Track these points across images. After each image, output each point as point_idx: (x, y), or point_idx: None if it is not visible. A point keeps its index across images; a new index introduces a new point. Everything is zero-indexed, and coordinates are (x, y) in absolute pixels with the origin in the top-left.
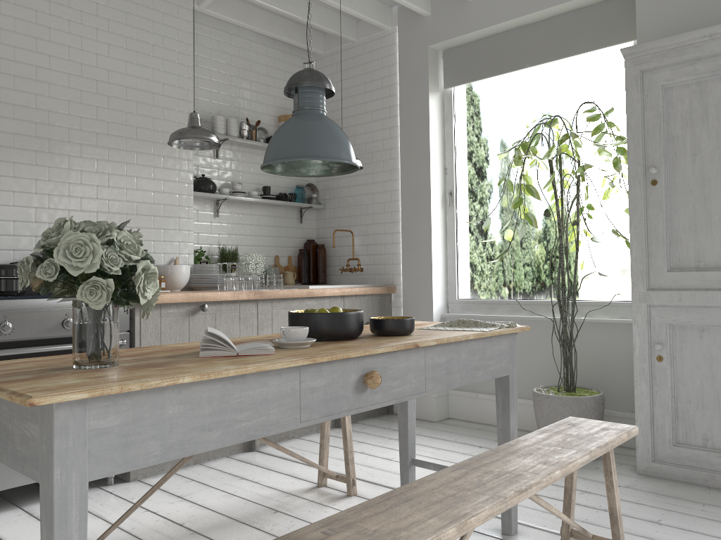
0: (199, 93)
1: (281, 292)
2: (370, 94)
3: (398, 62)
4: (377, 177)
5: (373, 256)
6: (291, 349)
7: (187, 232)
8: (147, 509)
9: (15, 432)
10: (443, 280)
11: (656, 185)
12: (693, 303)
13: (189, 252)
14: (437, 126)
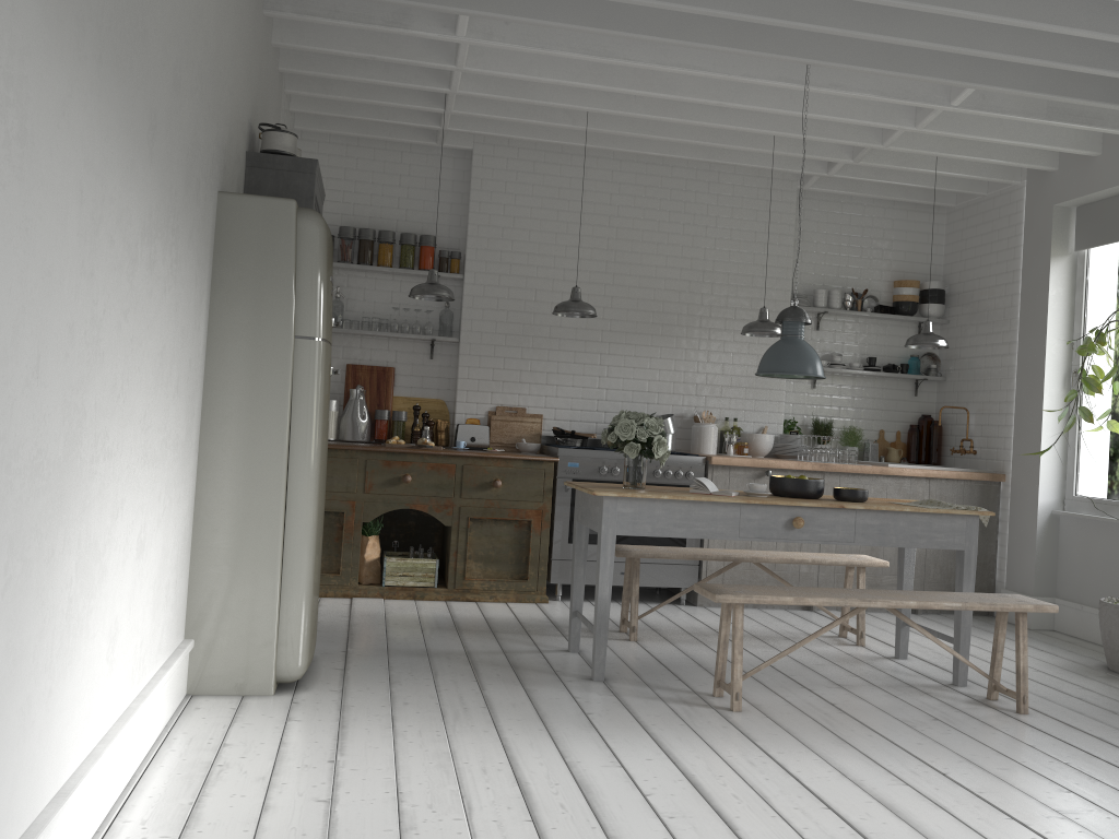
0: (802, 268)
1: (850, 466)
2: (995, 255)
3: (1023, 221)
4: (995, 350)
5: (986, 438)
6: (750, 496)
7: (778, 403)
8: (698, 619)
9: (592, 511)
10: (1059, 472)
11: None
12: None
13: (778, 421)
14: (1062, 294)
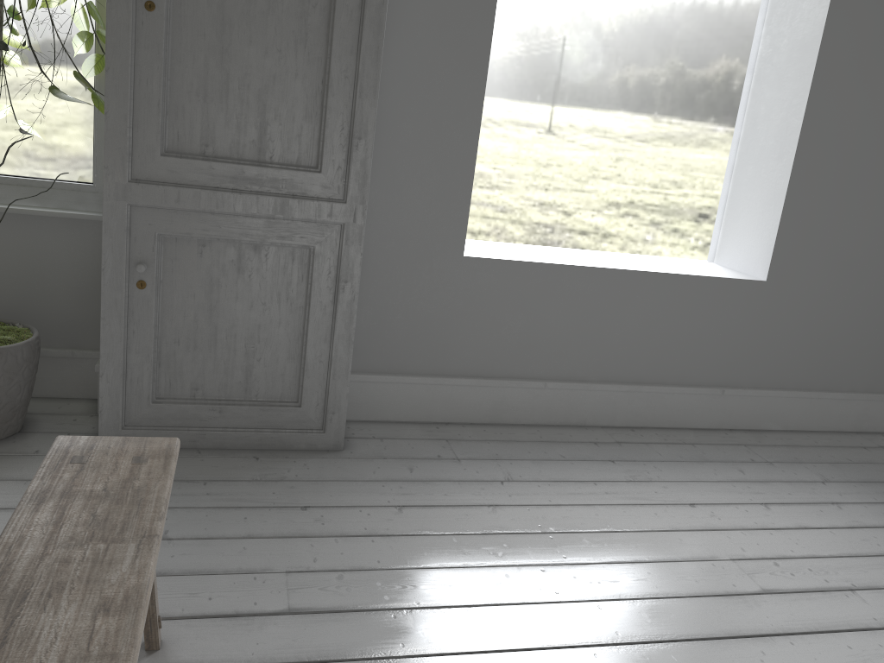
0: None
1: None
2: None
3: None
4: None
5: None
6: None
7: None
8: None
9: None
10: None
11: (154, 11)
12: (196, 207)
13: None
14: None
